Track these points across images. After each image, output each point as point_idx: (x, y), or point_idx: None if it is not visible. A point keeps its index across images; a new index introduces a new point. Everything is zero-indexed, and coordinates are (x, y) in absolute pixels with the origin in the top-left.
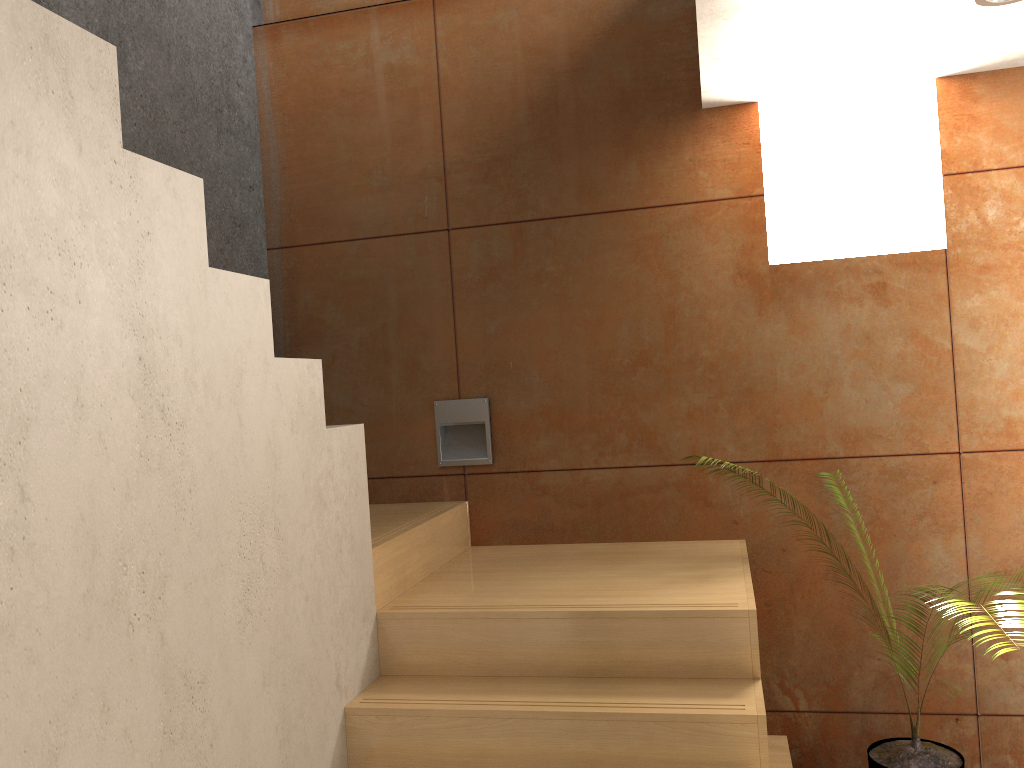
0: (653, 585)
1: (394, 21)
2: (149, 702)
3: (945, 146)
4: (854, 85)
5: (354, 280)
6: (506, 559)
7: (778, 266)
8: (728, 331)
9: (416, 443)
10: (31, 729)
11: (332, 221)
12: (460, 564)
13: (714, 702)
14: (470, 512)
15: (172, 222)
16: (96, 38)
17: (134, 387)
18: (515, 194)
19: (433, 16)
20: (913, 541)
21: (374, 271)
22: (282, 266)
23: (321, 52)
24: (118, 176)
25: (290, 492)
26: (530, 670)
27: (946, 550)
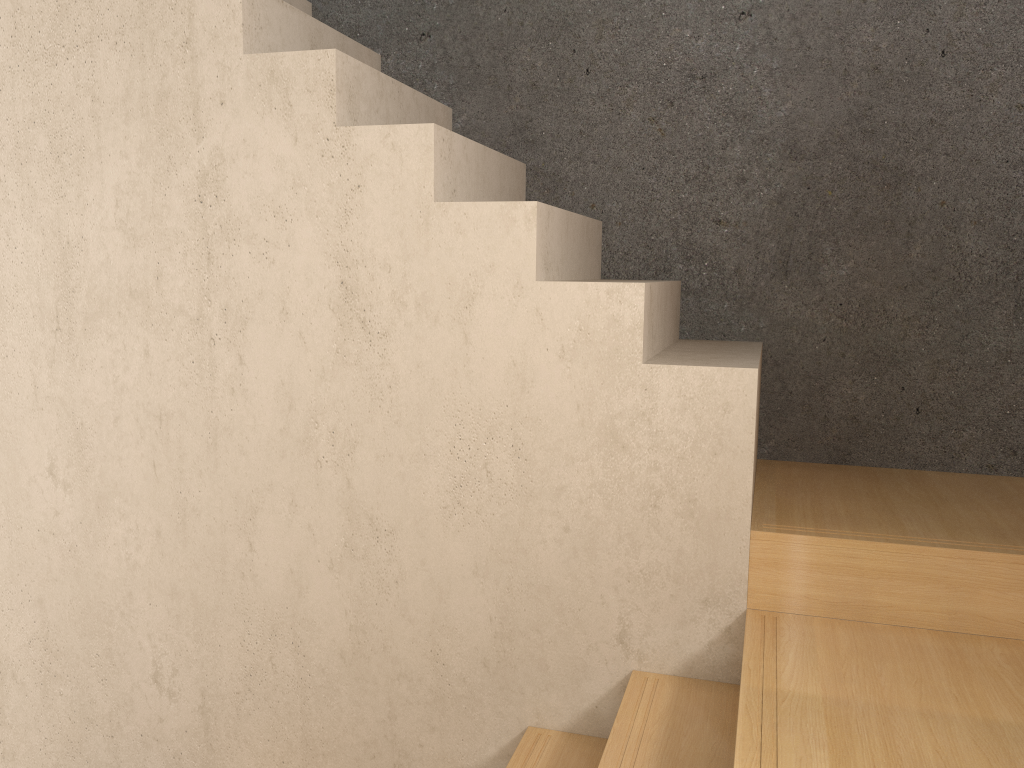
0: None
1: None
2: (332, 519)
3: None
4: None
5: None
6: None
7: None
8: None
9: None
10: (240, 488)
11: None
12: None
13: None
14: None
15: (388, 172)
16: (316, 51)
17: (334, 303)
18: None
19: None
20: None
21: None
22: None
23: None
24: (330, 149)
25: (547, 418)
26: None
27: None
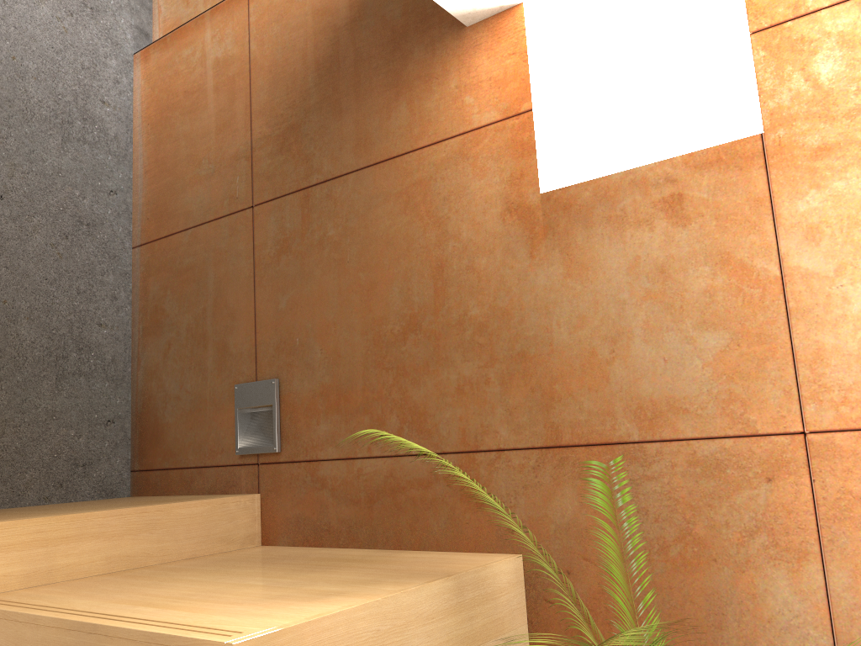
0: (250, 599)
1: (221, 18)
2: None
3: None
4: None
5: (186, 268)
6: (239, 559)
7: (550, 193)
8: (498, 282)
9: (223, 430)
10: None
11: (173, 214)
12: (188, 561)
13: None
14: (261, 506)
15: None
16: None
17: None
18: (304, 160)
19: (247, 4)
20: (743, 571)
21: (199, 257)
22: (140, 262)
23: (173, 62)
24: None
25: None
26: None
27: (795, 589)
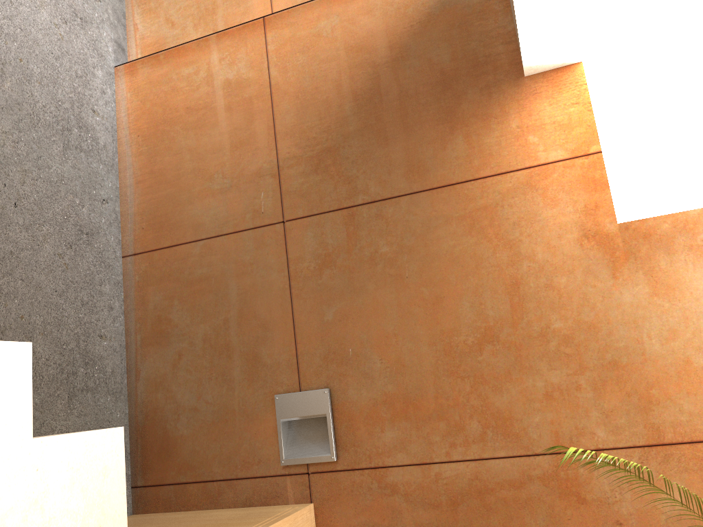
0: None
1: (231, 43)
2: None
3: None
4: (686, 28)
5: (198, 278)
6: None
7: (628, 223)
8: (581, 298)
9: (259, 441)
10: None
11: (178, 225)
12: None
13: None
14: (316, 516)
15: None
16: None
17: None
18: (345, 181)
19: (264, 33)
20: None
21: (216, 268)
22: (135, 271)
23: (169, 79)
24: None
25: None
26: None
27: None
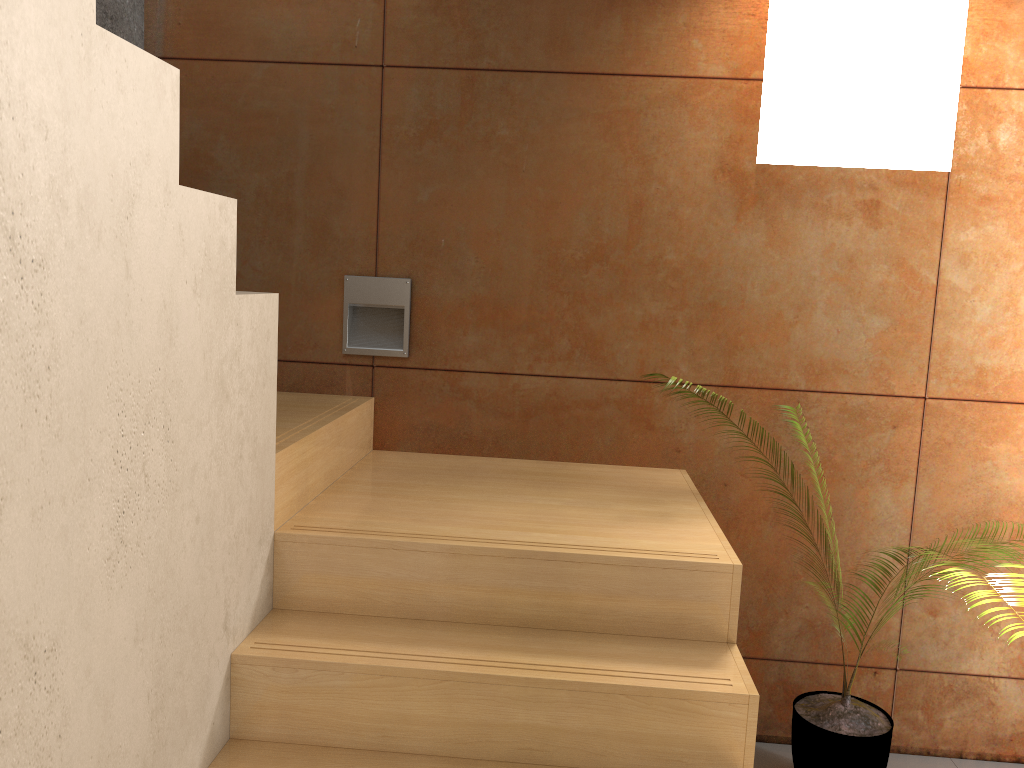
0: (607, 521)
1: None
2: None
3: (969, 54)
4: None
5: (256, 113)
6: (420, 471)
7: (766, 166)
8: (700, 234)
9: (317, 323)
10: None
11: (234, 33)
12: (366, 473)
13: (693, 673)
14: (375, 411)
15: None
16: None
17: None
18: (470, 34)
19: None
20: (862, 487)
21: (283, 105)
22: None
23: None
24: None
25: (187, 377)
26: (463, 615)
27: (894, 499)
